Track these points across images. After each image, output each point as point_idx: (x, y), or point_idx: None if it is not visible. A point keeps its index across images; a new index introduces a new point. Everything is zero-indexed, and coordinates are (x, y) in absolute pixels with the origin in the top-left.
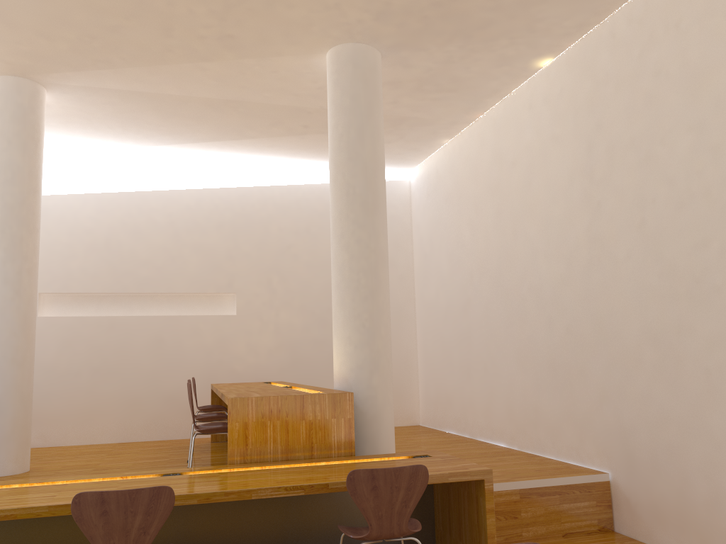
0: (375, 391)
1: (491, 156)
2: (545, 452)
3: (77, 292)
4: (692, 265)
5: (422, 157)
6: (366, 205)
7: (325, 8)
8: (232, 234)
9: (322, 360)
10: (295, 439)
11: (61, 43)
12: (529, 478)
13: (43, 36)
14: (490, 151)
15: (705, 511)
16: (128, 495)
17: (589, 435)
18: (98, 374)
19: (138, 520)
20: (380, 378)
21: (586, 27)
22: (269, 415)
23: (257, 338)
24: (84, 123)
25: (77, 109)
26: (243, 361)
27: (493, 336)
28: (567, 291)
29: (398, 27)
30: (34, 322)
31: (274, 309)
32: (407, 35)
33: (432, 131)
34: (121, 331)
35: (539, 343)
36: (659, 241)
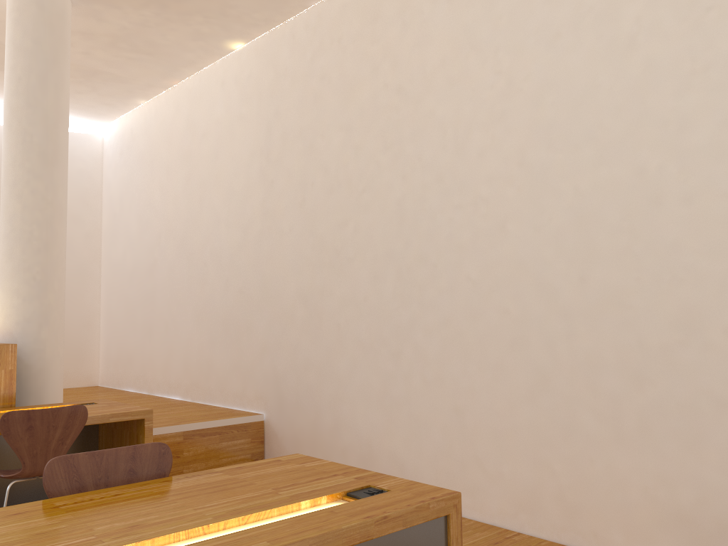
0: (44, 344)
1: (185, 124)
2: (214, 402)
3: None
4: (335, 240)
5: (117, 114)
6: (45, 155)
7: None
8: None
9: None
10: None
11: None
12: (194, 421)
13: None
14: (184, 120)
15: (329, 436)
16: None
17: (251, 383)
18: None
19: None
20: (50, 332)
21: (273, 23)
22: None
23: None
24: None
25: None
26: None
27: (175, 296)
28: (242, 257)
29: None
30: None
31: None
32: None
33: (127, 89)
34: None
35: (216, 303)
36: (314, 218)
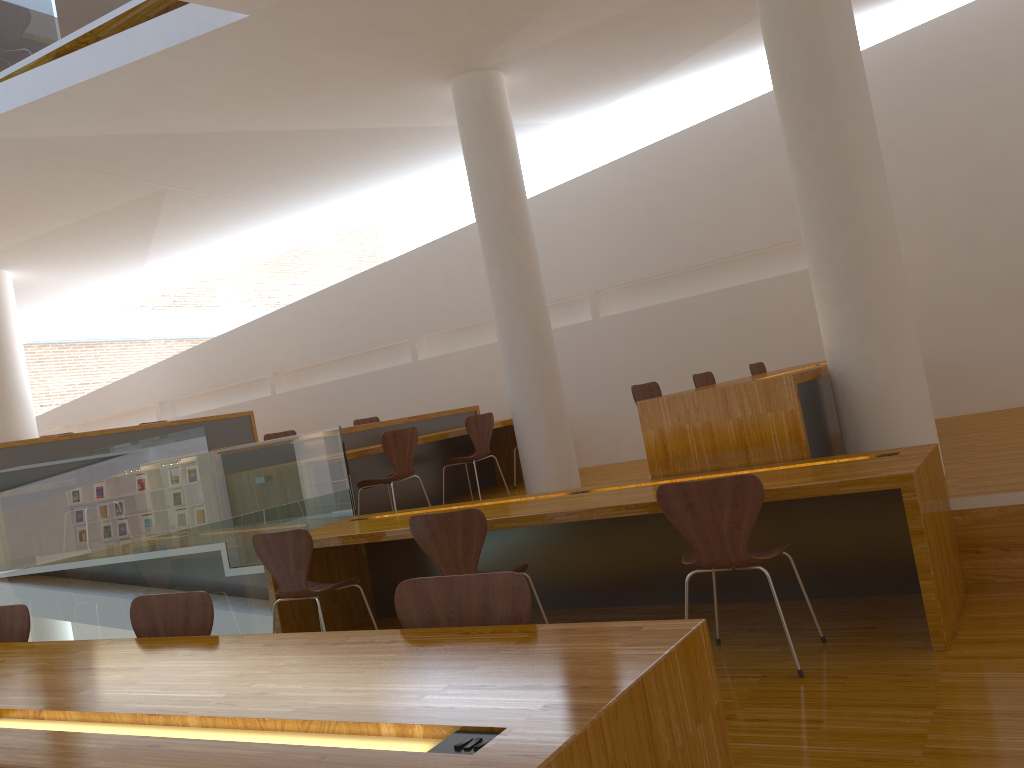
0: (871, 362)
1: None
2: None
3: (632, 281)
4: None
5: None
6: (812, 88)
7: None
8: None
9: (979, 304)
10: (723, 443)
11: (464, 26)
12: None
13: (444, 28)
14: None
15: None
16: (445, 518)
17: None
18: (674, 372)
19: (459, 540)
20: (877, 343)
21: None
22: (686, 417)
23: None
24: (567, 84)
25: (546, 75)
26: None
27: None
28: None
29: None
30: (546, 334)
31: None
32: None
33: None
34: (688, 317)
35: None
36: None
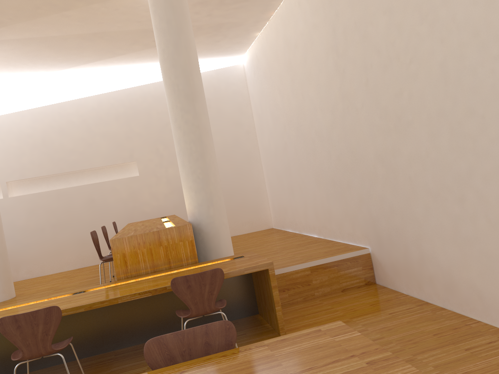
0: (212, 218)
1: (283, 42)
2: (337, 238)
3: (31, 177)
4: (395, 108)
5: (246, 47)
6: (188, 96)
7: None
8: (127, 122)
9: None
10: (157, 258)
11: None
12: (317, 259)
13: None
14: (282, 39)
15: (418, 266)
16: (31, 315)
17: (357, 225)
18: (56, 228)
19: (41, 328)
20: (215, 210)
21: None
22: (138, 246)
23: (156, 189)
24: (5, 64)
25: None
26: (149, 205)
27: (301, 166)
28: (334, 132)
29: None
30: None
31: (163, 167)
32: None
33: (244, 29)
34: (65, 198)
35: (325, 168)
36: (377, 93)
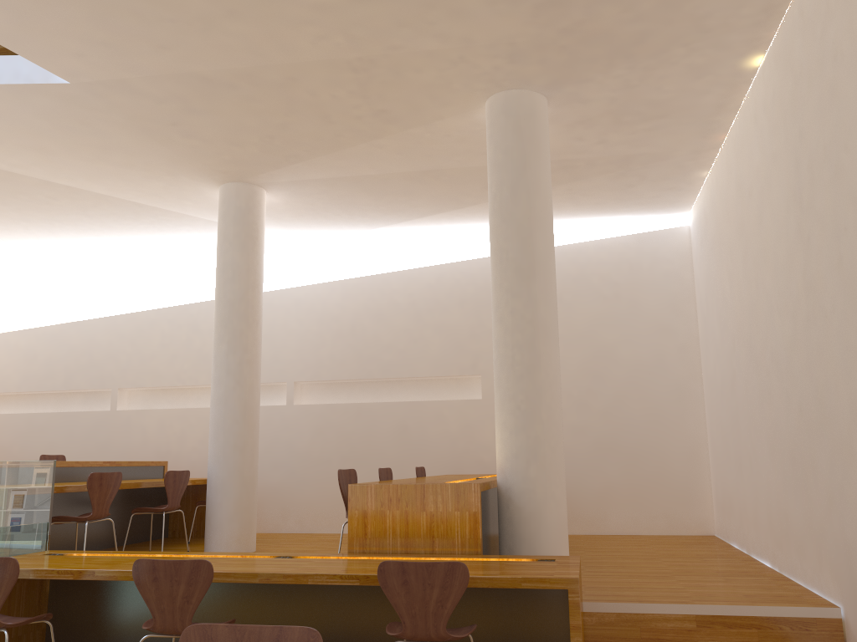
0: (533, 484)
1: (735, 187)
2: (796, 576)
3: (327, 380)
4: None
5: (690, 196)
6: (521, 270)
7: (453, 64)
8: (475, 310)
9: (583, 451)
10: (415, 531)
11: (250, 147)
12: (716, 603)
13: (234, 144)
14: (734, 181)
15: None
16: (173, 565)
17: (824, 554)
18: (346, 462)
19: (182, 589)
20: (539, 469)
21: (776, 9)
22: (388, 504)
23: None
24: (312, 214)
25: (299, 202)
26: (490, 451)
27: (752, 419)
28: (796, 357)
29: (542, 64)
30: (255, 410)
31: None
32: (557, 69)
33: (675, 165)
34: (367, 418)
35: (782, 428)
36: (853, 283)
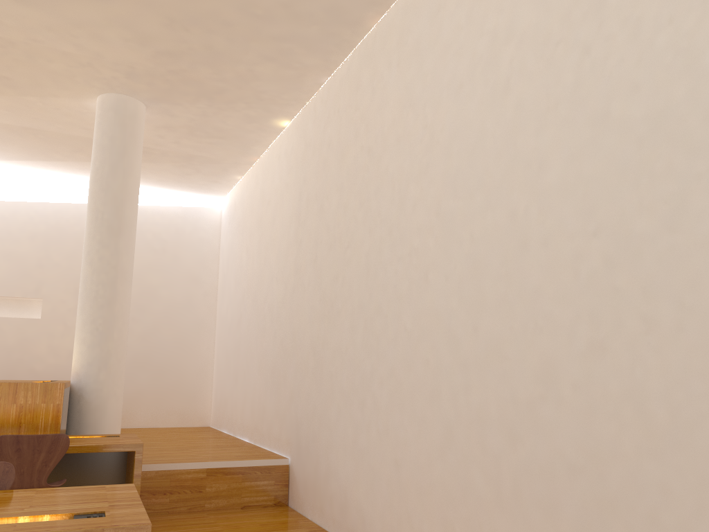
0: (101, 385)
1: (260, 194)
2: (265, 445)
3: None
4: (331, 293)
5: (226, 189)
6: (112, 228)
7: (81, 65)
8: (45, 245)
9: None
10: (5, 419)
11: None
12: (220, 460)
13: None
14: (259, 190)
15: (323, 483)
16: None
17: (284, 429)
18: None
19: None
20: (108, 374)
21: (302, 101)
22: None
23: (59, 341)
24: None
25: None
26: (43, 361)
27: (249, 347)
28: (283, 310)
29: (149, 86)
30: None
31: None
32: (159, 92)
33: (222, 168)
34: None
35: (269, 353)
36: (321, 273)
